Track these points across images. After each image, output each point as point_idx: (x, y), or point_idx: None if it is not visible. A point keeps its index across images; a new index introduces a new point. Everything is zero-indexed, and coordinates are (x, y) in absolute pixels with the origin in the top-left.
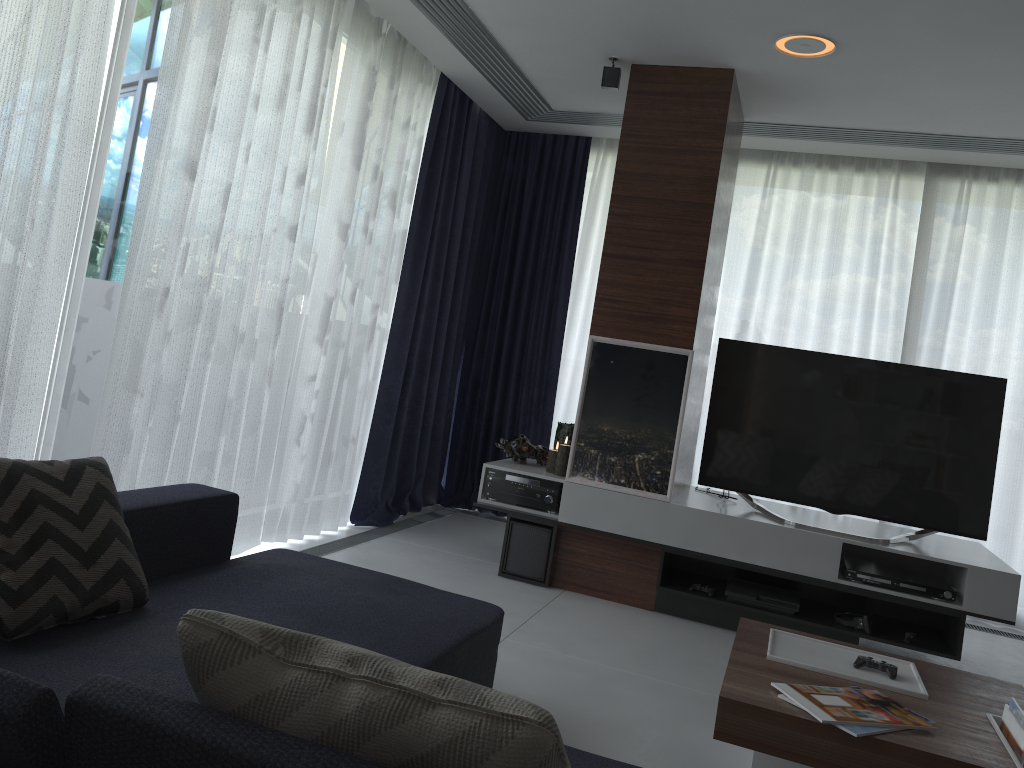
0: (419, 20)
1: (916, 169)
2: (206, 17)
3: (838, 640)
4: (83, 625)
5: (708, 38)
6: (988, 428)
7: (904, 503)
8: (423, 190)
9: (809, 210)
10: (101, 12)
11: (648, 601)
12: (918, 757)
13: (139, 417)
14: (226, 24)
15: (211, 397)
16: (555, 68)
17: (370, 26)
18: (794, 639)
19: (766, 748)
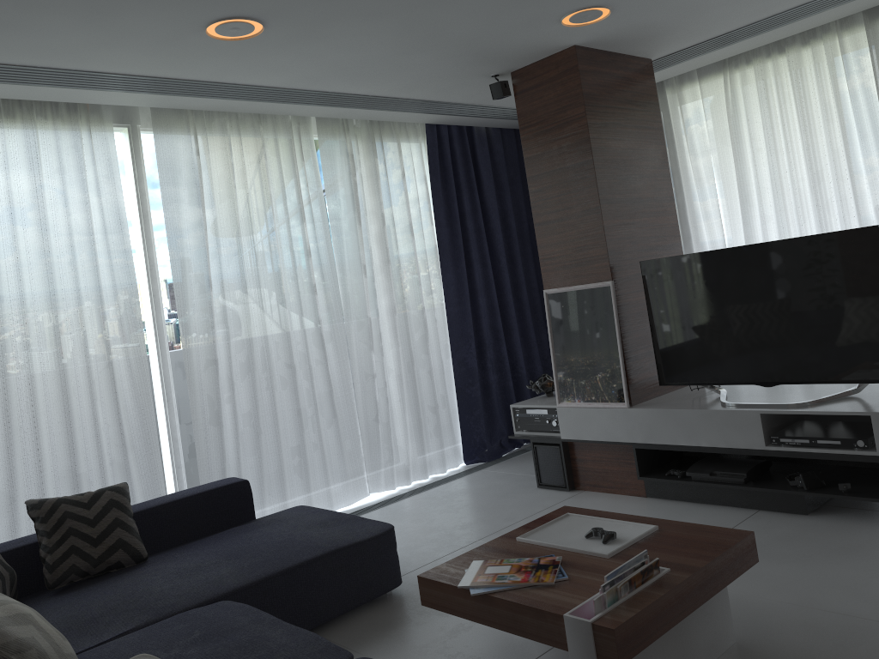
0: (360, 111)
1: (856, 21)
2: (190, 192)
3: (787, 499)
4: (102, 576)
5: (521, 42)
6: (875, 276)
7: (822, 364)
8: (445, 210)
9: (772, 98)
10: (117, 224)
11: (640, 490)
12: (511, 606)
13: (230, 438)
14: (201, 191)
15: (286, 411)
16: (476, 94)
17: (339, 127)
18: (576, 519)
19: (444, 608)
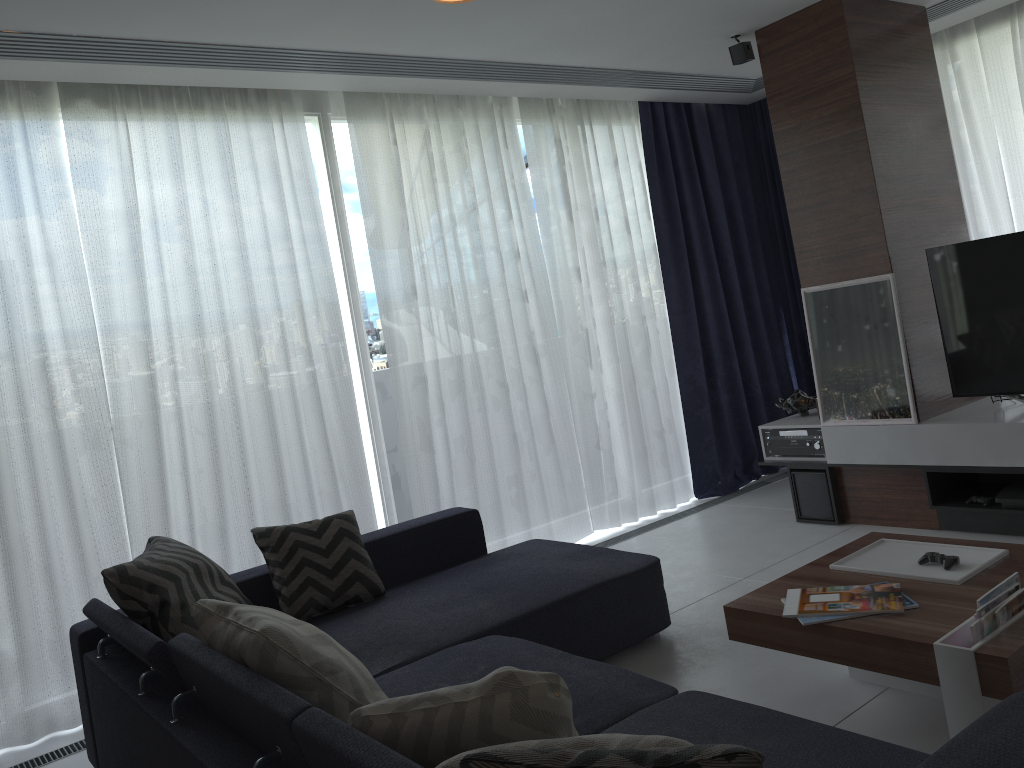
0: (570, 88)
1: None
2: (388, 187)
3: None
4: (340, 611)
5: None
6: None
7: None
8: (663, 202)
9: None
10: (314, 226)
11: (932, 521)
12: (857, 636)
13: (442, 466)
14: (401, 186)
15: (500, 436)
16: (706, 61)
17: (543, 108)
18: (895, 545)
19: (761, 642)
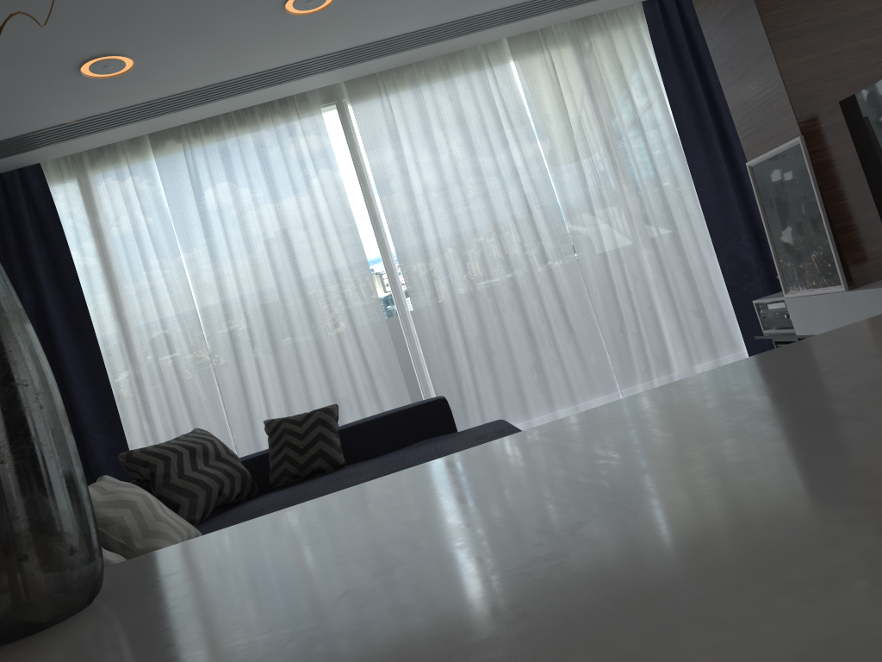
0: (543, 17)
1: None
2: (391, 147)
3: None
4: (309, 478)
5: None
6: None
7: None
8: (685, 90)
9: None
10: (336, 190)
11: None
12: None
13: (464, 361)
14: (398, 144)
15: (519, 331)
16: None
17: (535, 39)
18: None
19: None
